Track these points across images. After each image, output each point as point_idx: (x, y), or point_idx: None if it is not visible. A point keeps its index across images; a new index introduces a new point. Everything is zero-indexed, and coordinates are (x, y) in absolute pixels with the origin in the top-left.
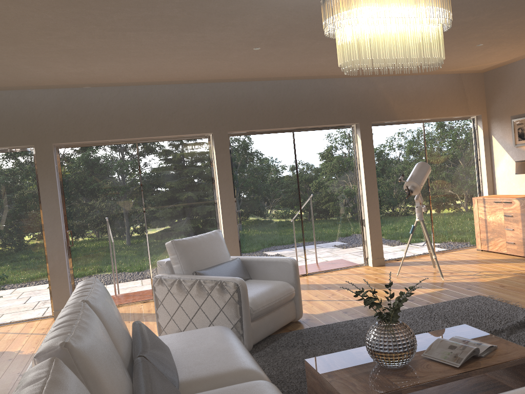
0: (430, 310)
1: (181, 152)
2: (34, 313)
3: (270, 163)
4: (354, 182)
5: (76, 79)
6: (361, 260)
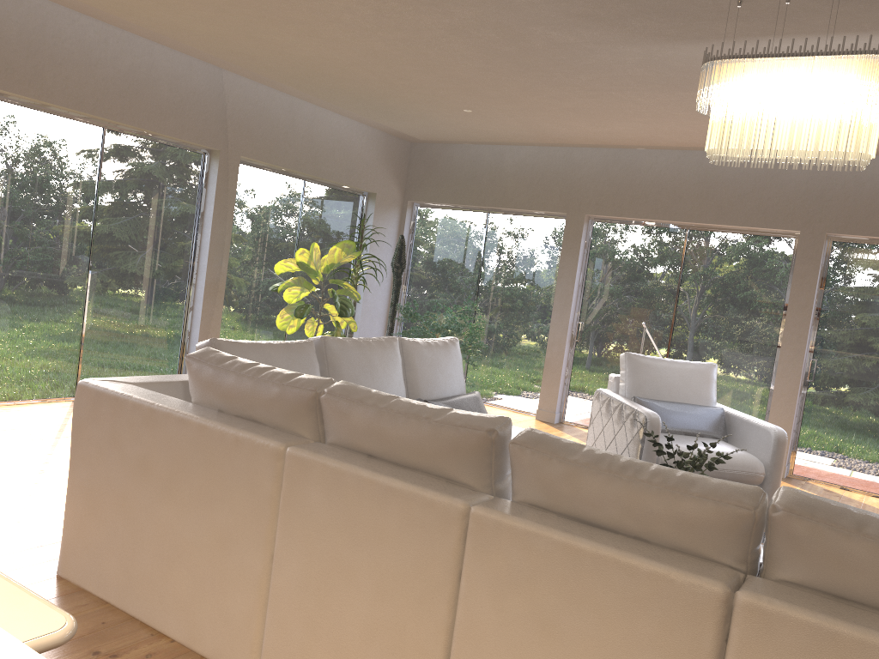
0: None
1: (746, 252)
2: (522, 404)
3: None
4: None
5: (609, 139)
6: None
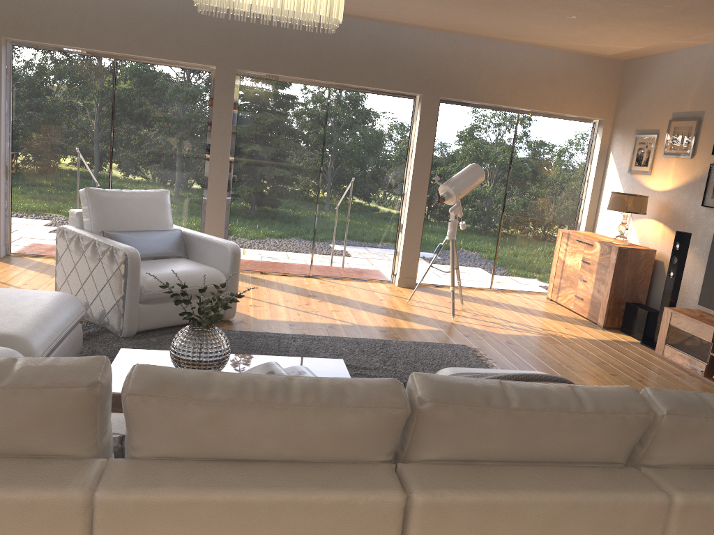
0: (385, 346)
1: (172, 84)
2: None
3: (290, 123)
4: (400, 173)
5: None
6: (387, 276)
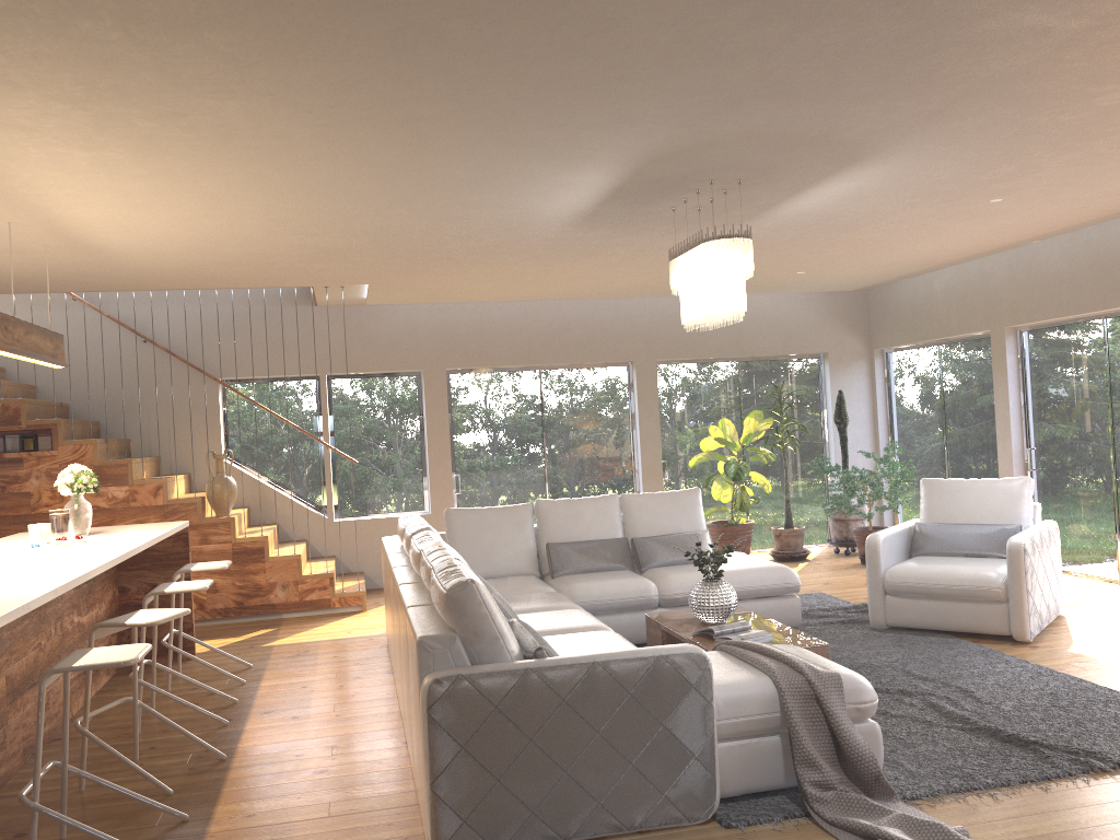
0: (1106, 701)
1: None
2: None
3: None
4: None
5: (960, 251)
6: None
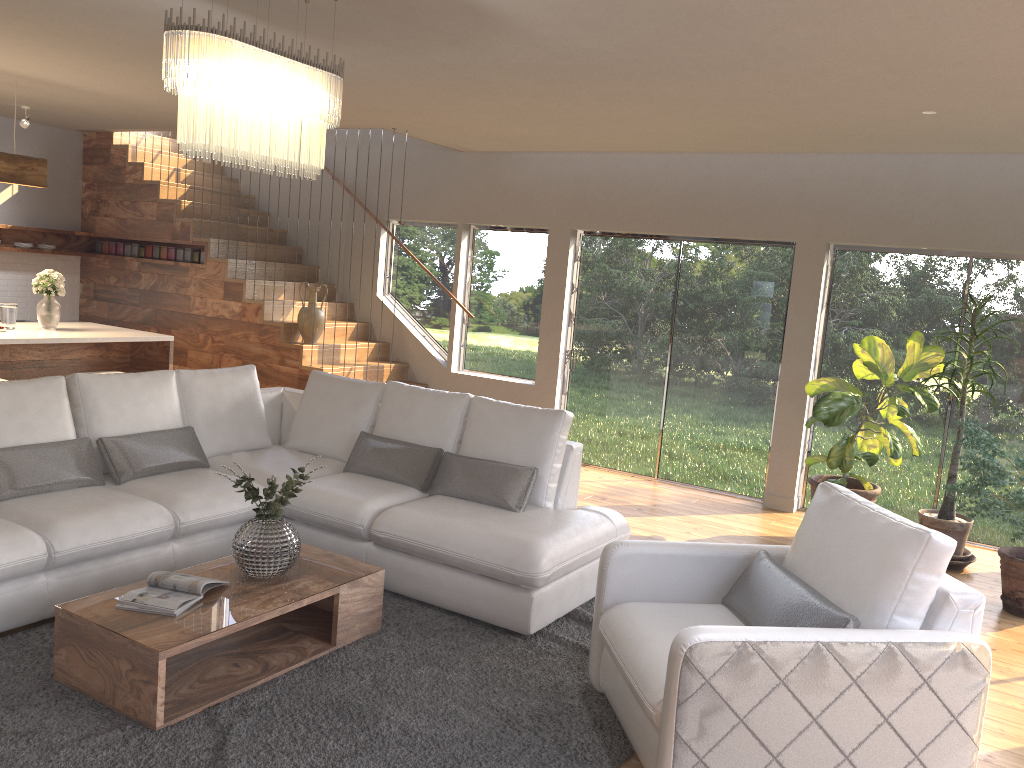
0: None
1: None
2: None
3: None
4: None
5: None
6: None
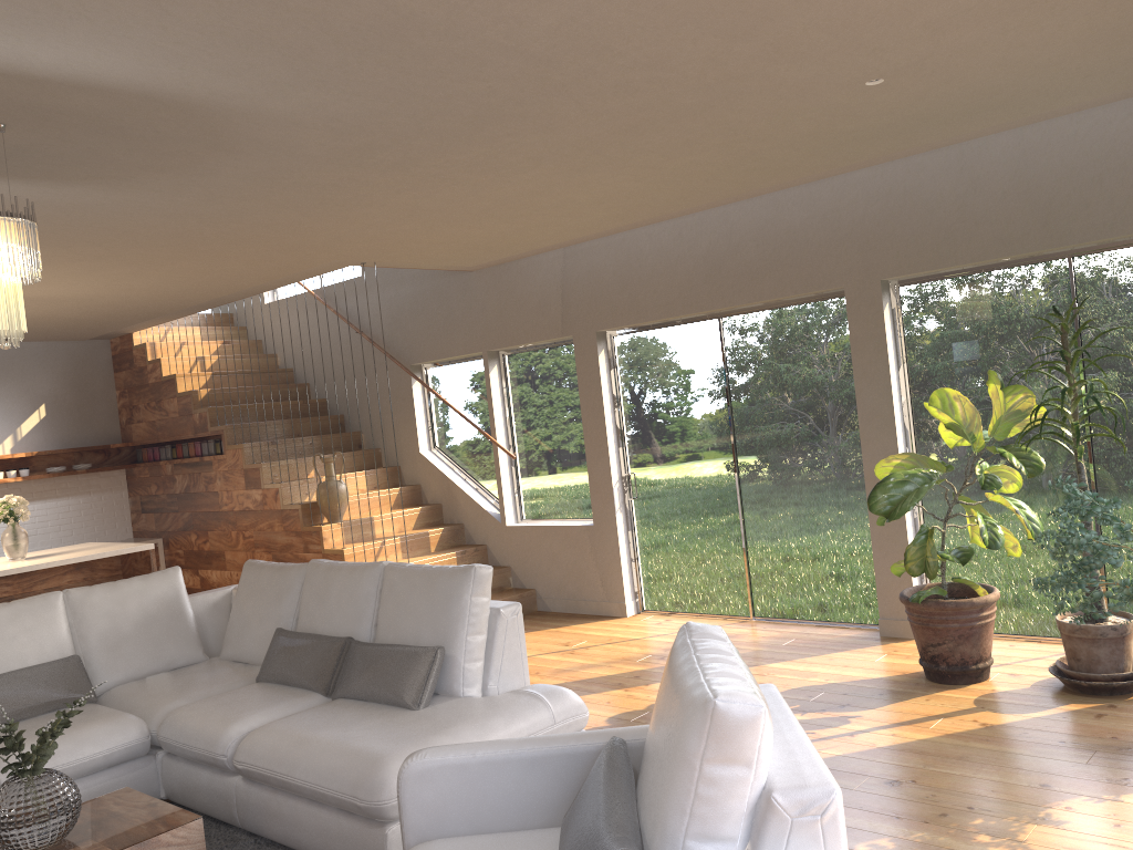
0: None
1: None
2: None
3: None
4: None
5: None
6: None
